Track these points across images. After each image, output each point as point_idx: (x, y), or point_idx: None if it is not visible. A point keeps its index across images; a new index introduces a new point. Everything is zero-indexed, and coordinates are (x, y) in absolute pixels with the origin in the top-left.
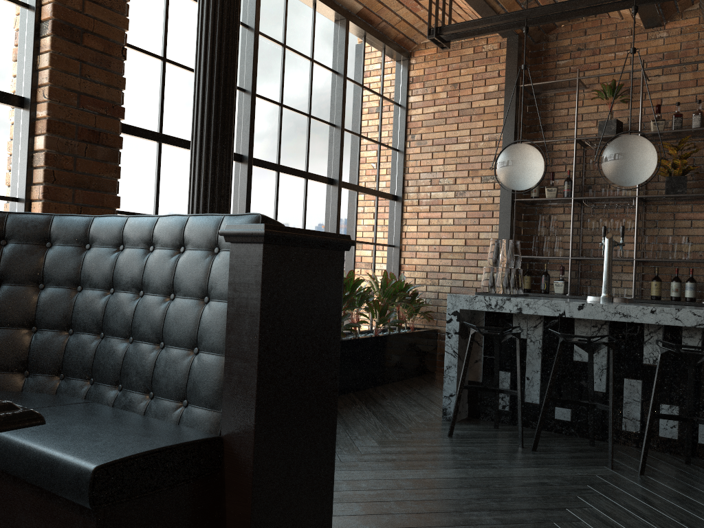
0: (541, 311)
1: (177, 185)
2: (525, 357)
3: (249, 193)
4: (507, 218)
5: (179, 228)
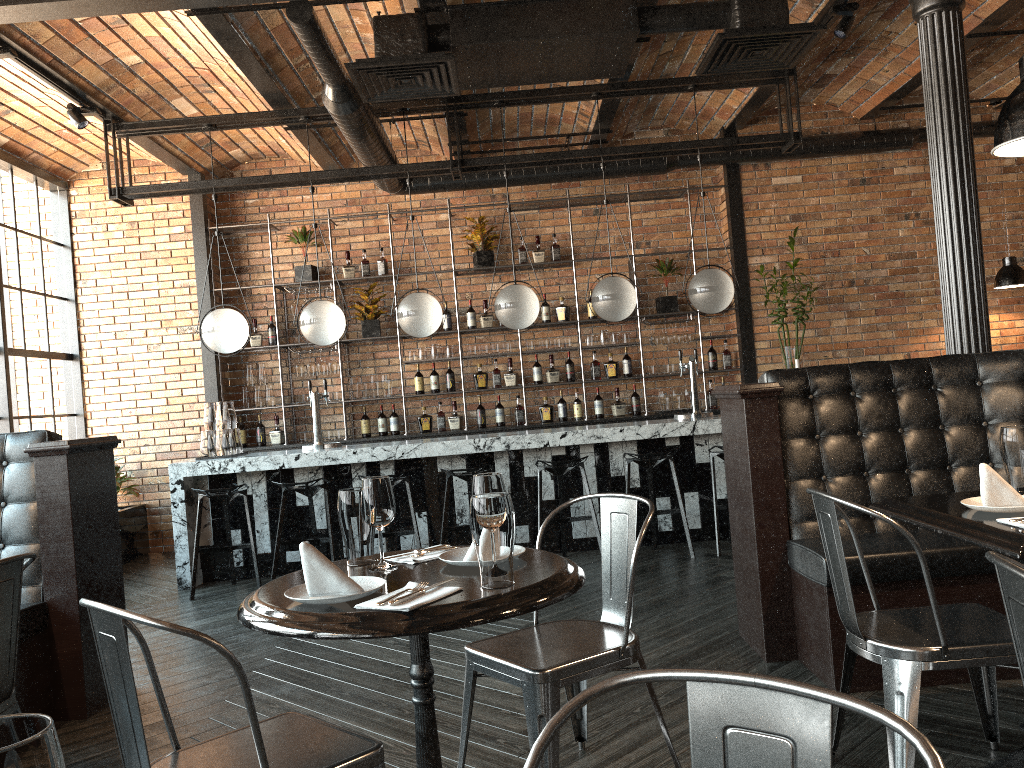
0: (263, 467)
1: None
2: (253, 512)
3: None
4: (212, 371)
5: None
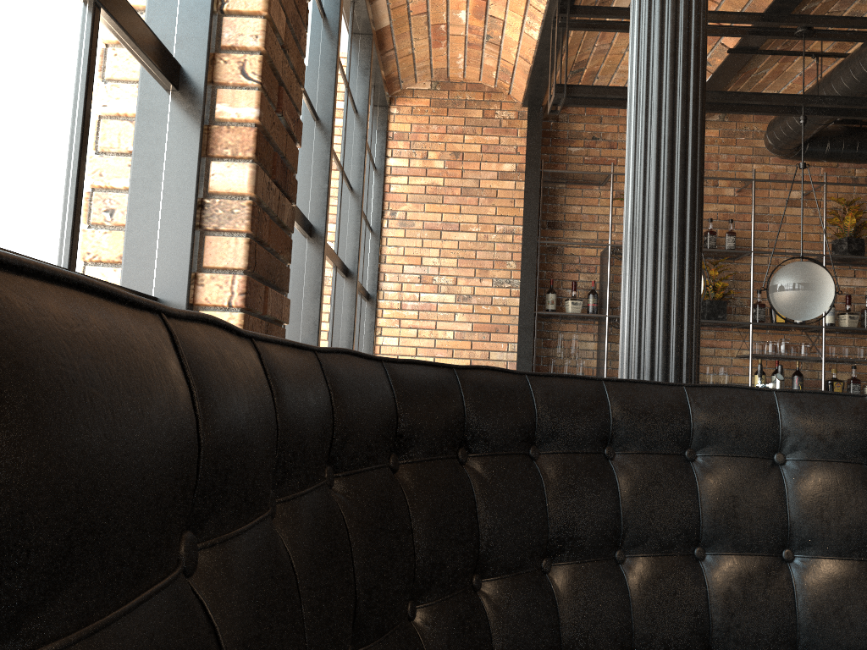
0: None
1: None
2: None
3: (322, 290)
4: (528, 336)
5: None
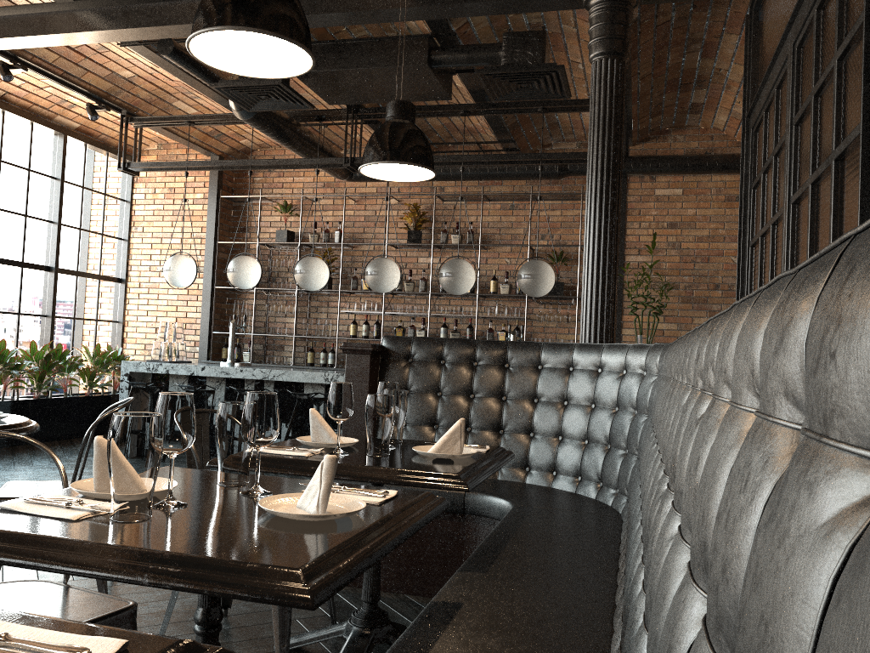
0: (180, 372)
1: None
2: None
3: None
4: (207, 302)
5: None
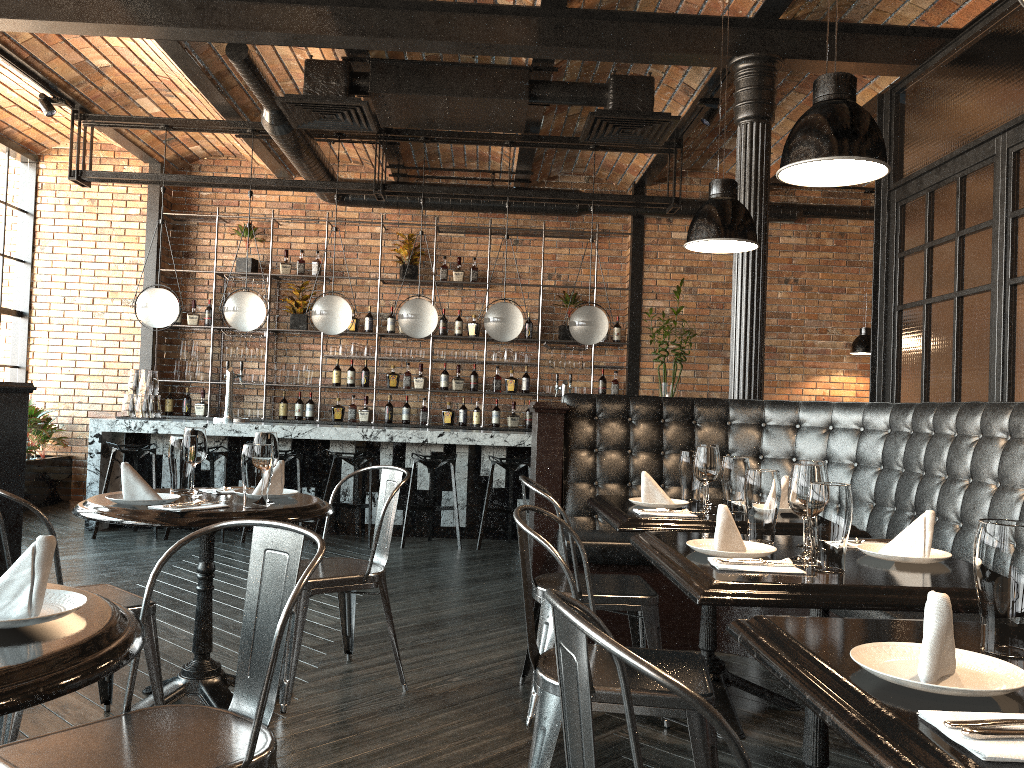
0: (174, 431)
1: None
2: (161, 470)
3: None
4: (149, 343)
5: None
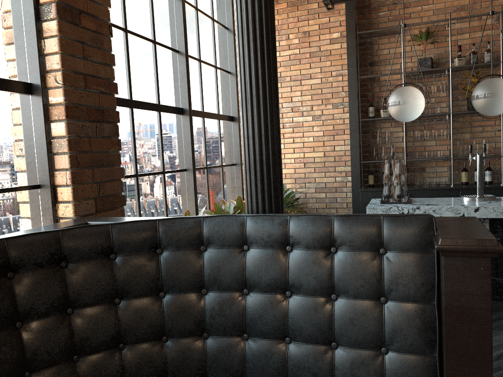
0: (445, 215)
1: (146, 144)
2: None
3: (192, 140)
4: (356, 134)
5: (326, 230)
